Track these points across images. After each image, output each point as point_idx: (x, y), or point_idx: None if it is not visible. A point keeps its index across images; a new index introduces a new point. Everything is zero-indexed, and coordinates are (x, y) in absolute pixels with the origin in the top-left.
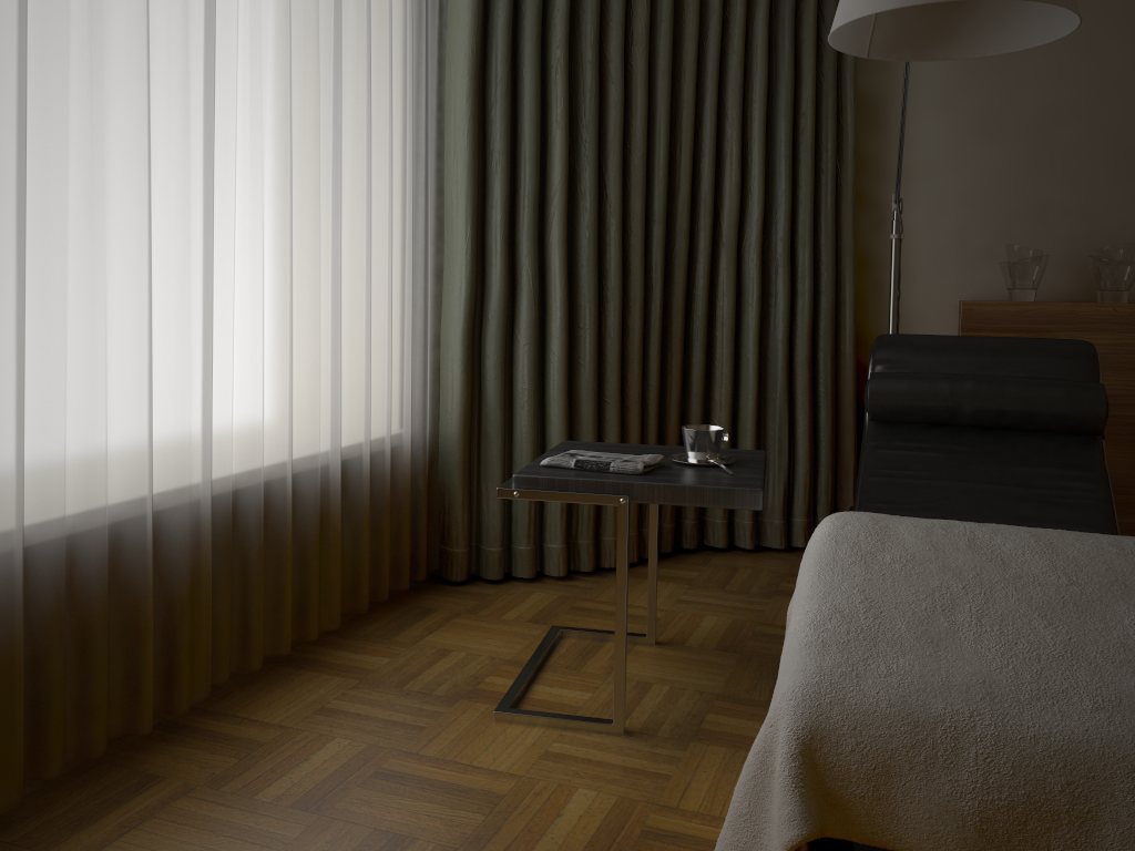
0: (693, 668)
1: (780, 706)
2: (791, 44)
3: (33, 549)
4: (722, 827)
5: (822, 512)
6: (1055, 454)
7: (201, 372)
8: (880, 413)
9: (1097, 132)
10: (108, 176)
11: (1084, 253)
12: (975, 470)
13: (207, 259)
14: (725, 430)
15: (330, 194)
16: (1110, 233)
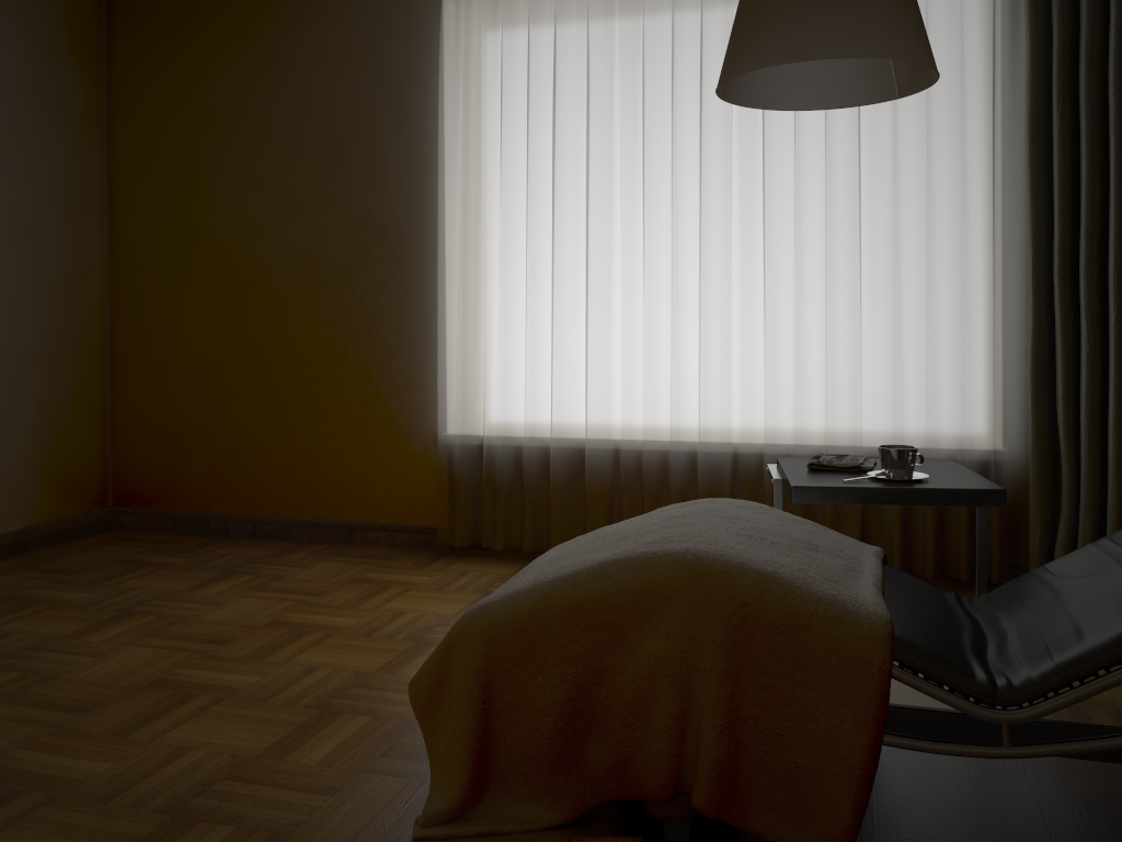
0: None
1: None
2: None
3: (620, 449)
4: None
5: None
6: None
7: (718, 376)
8: None
9: None
10: (658, 274)
11: None
12: None
13: (722, 312)
14: None
15: (849, 260)
16: None
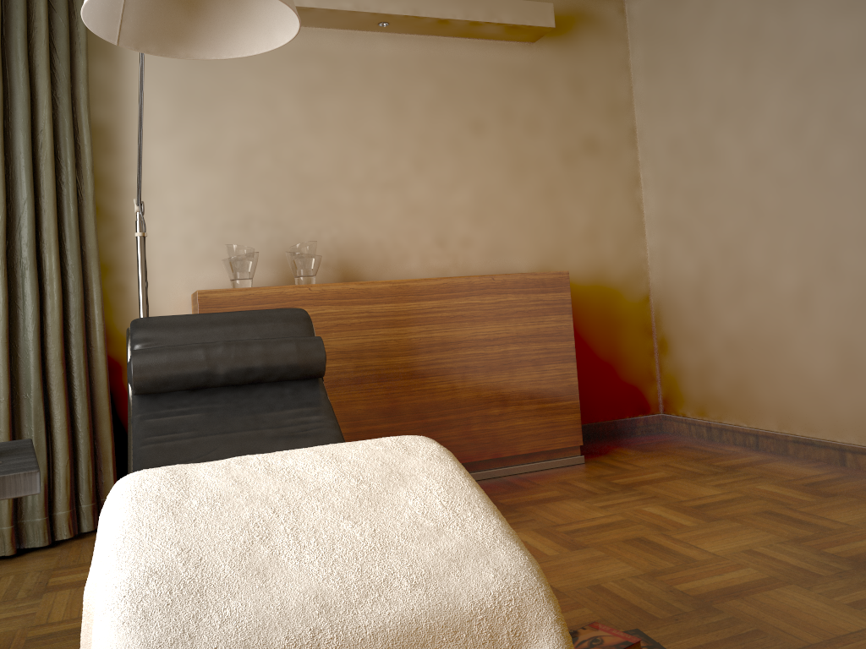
0: None
1: None
2: (26, 66)
3: None
4: None
5: (86, 499)
6: (293, 397)
7: None
8: (145, 386)
9: (281, 163)
10: None
11: (280, 252)
12: (234, 421)
13: None
14: None
15: None
16: (296, 237)
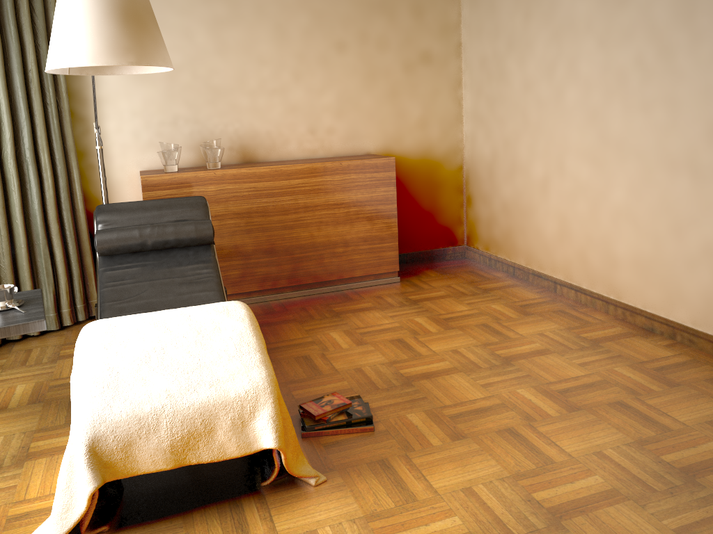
0: (16, 420)
1: (75, 433)
2: (16, 27)
3: None
4: (52, 498)
5: (79, 302)
6: (194, 257)
7: None
8: (105, 252)
9: (198, 78)
10: None
11: (199, 141)
12: (158, 273)
13: None
14: (9, 269)
15: None
16: (210, 130)
